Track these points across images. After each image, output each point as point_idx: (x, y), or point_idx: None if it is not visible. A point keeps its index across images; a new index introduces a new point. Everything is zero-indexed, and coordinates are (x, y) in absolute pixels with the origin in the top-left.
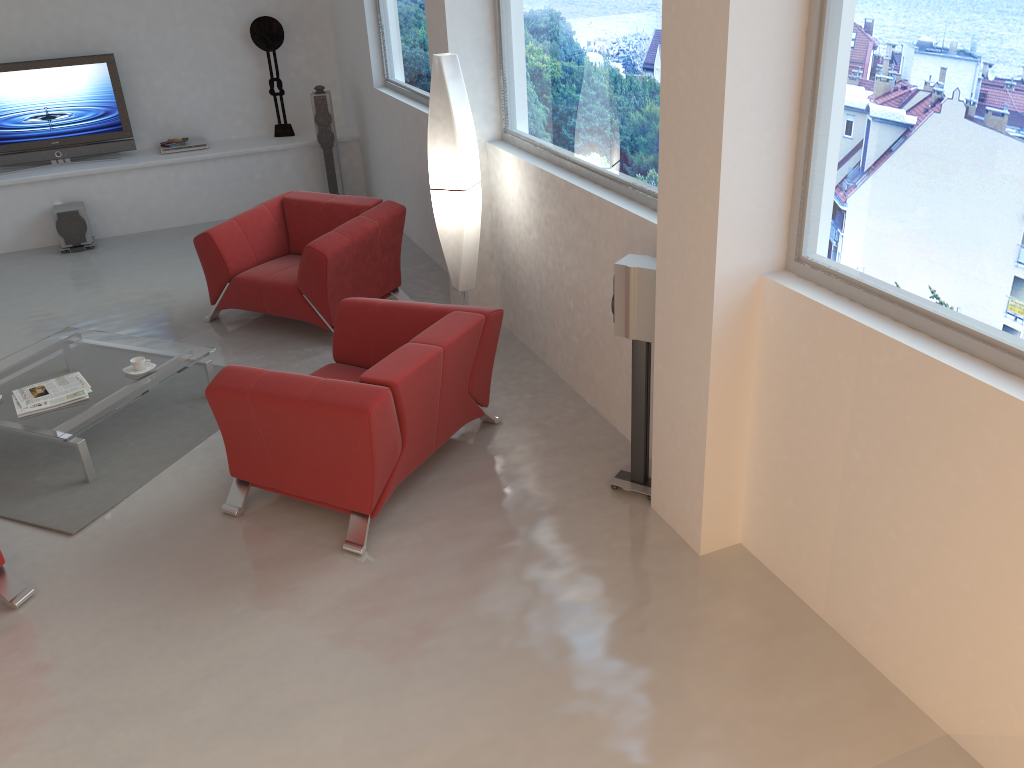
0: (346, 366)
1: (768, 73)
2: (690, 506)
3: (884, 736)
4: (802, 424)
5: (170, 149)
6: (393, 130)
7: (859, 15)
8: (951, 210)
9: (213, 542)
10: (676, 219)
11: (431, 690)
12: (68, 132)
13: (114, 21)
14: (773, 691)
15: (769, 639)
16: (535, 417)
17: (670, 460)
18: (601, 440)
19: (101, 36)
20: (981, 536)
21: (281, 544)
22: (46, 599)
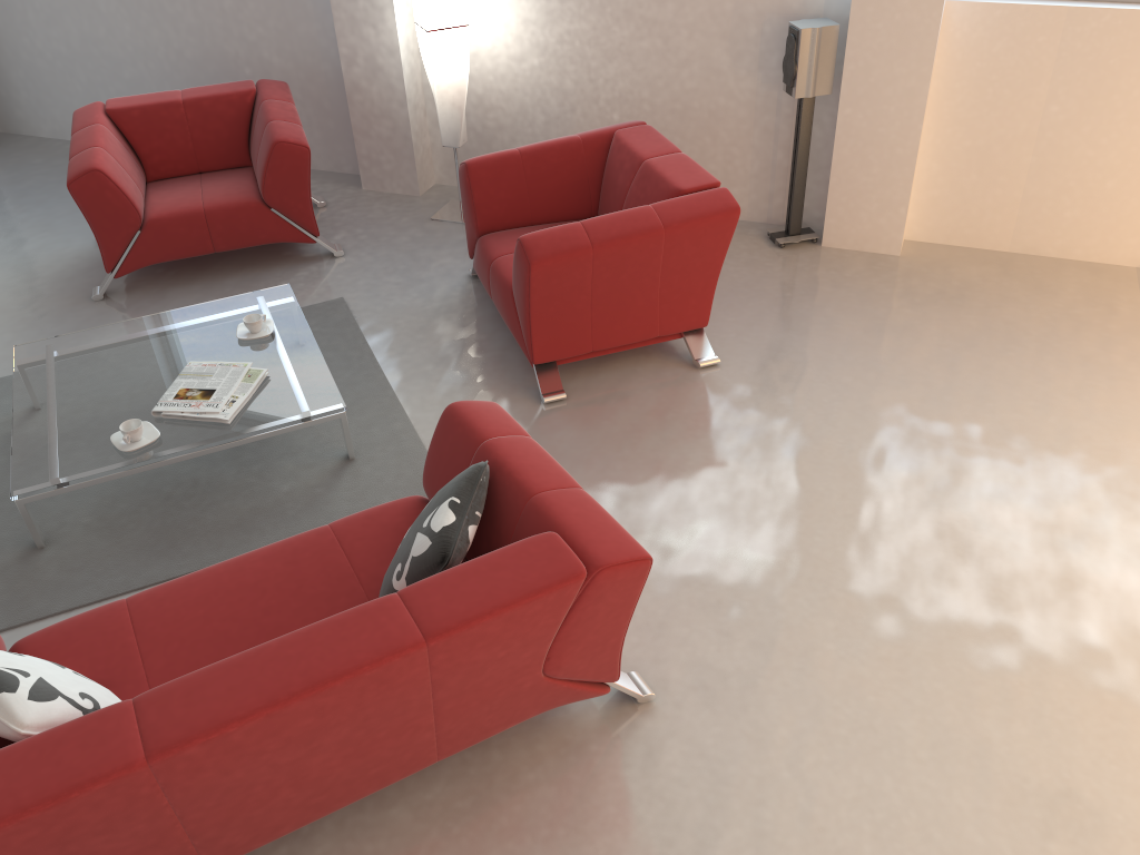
0: (509, 231)
1: None
2: (888, 219)
3: (1121, 282)
4: (992, 108)
5: None
6: (99, 10)
7: None
8: None
9: (589, 422)
10: None
11: (923, 393)
12: None
13: None
14: (1053, 292)
15: (1007, 273)
16: None
17: (858, 190)
18: None
19: None
20: None
21: (645, 392)
22: None
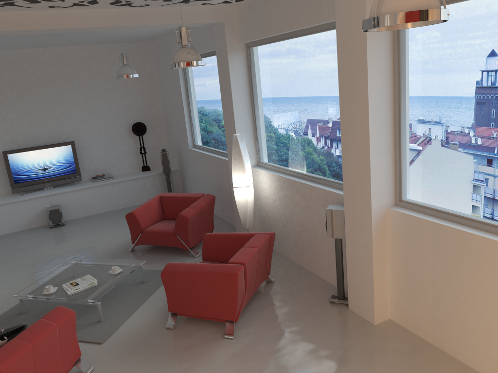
0: (209, 261)
1: (383, 135)
2: (368, 304)
3: None
4: (412, 263)
5: (97, 179)
6: (200, 165)
7: (413, 115)
8: (458, 178)
9: (166, 340)
10: (352, 189)
11: None
12: (52, 175)
13: (74, 127)
14: (420, 372)
15: (412, 353)
16: (288, 278)
17: (356, 286)
18: (319, 284)
19: (68, 134)
20: (491, 294)
21: (196, 338)
22: (100, 370)
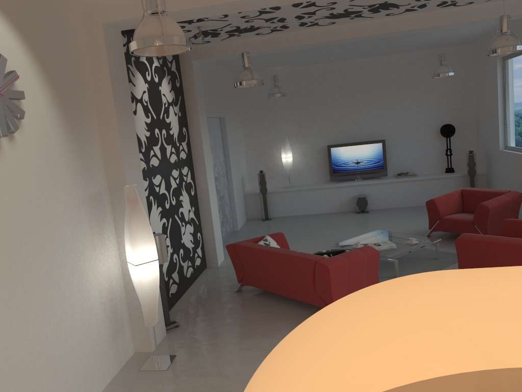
0: None
1: None
2: None
3: None
4: None
5: (401, 176)
6: (509, 166)
7: None
8: None
9: None
10: None
11: None
12: (363, 168)
13: (386, 128)
14: None
15: None
16: None
17: None
18: None
19: (380, 133)
20: None
21: None
22: None
